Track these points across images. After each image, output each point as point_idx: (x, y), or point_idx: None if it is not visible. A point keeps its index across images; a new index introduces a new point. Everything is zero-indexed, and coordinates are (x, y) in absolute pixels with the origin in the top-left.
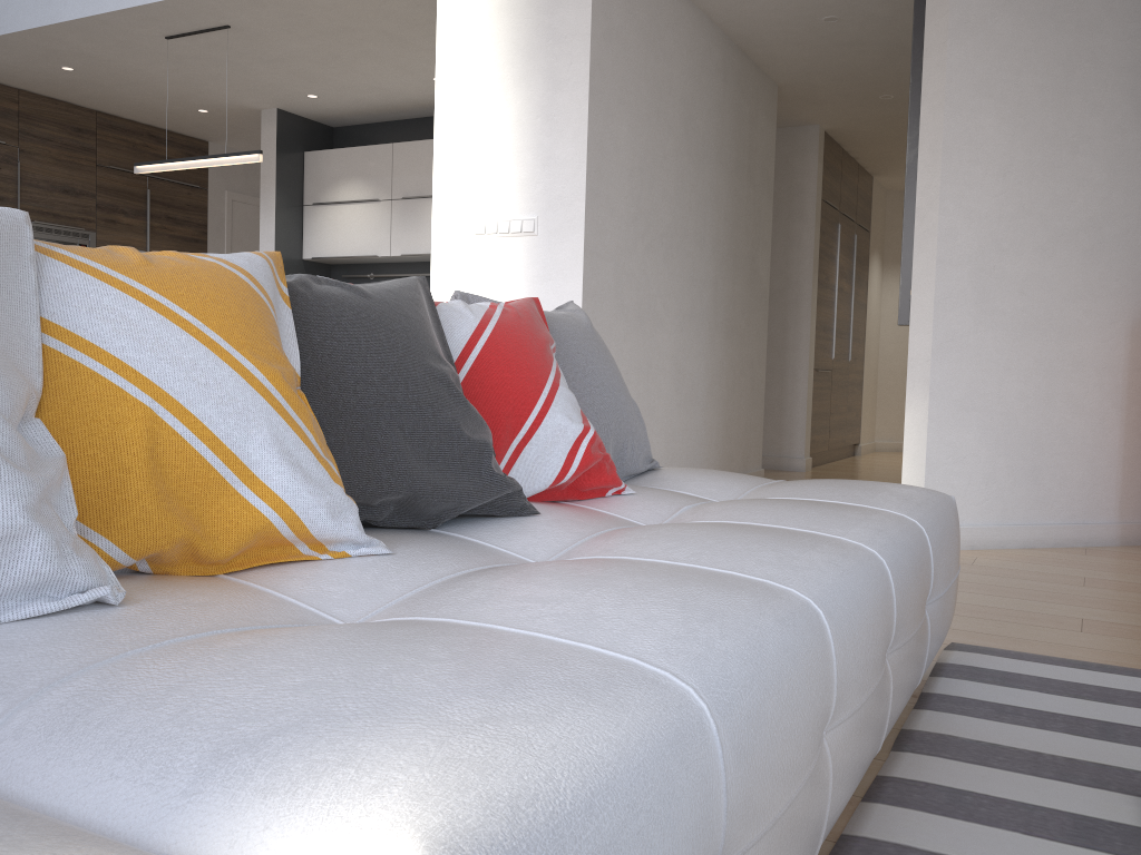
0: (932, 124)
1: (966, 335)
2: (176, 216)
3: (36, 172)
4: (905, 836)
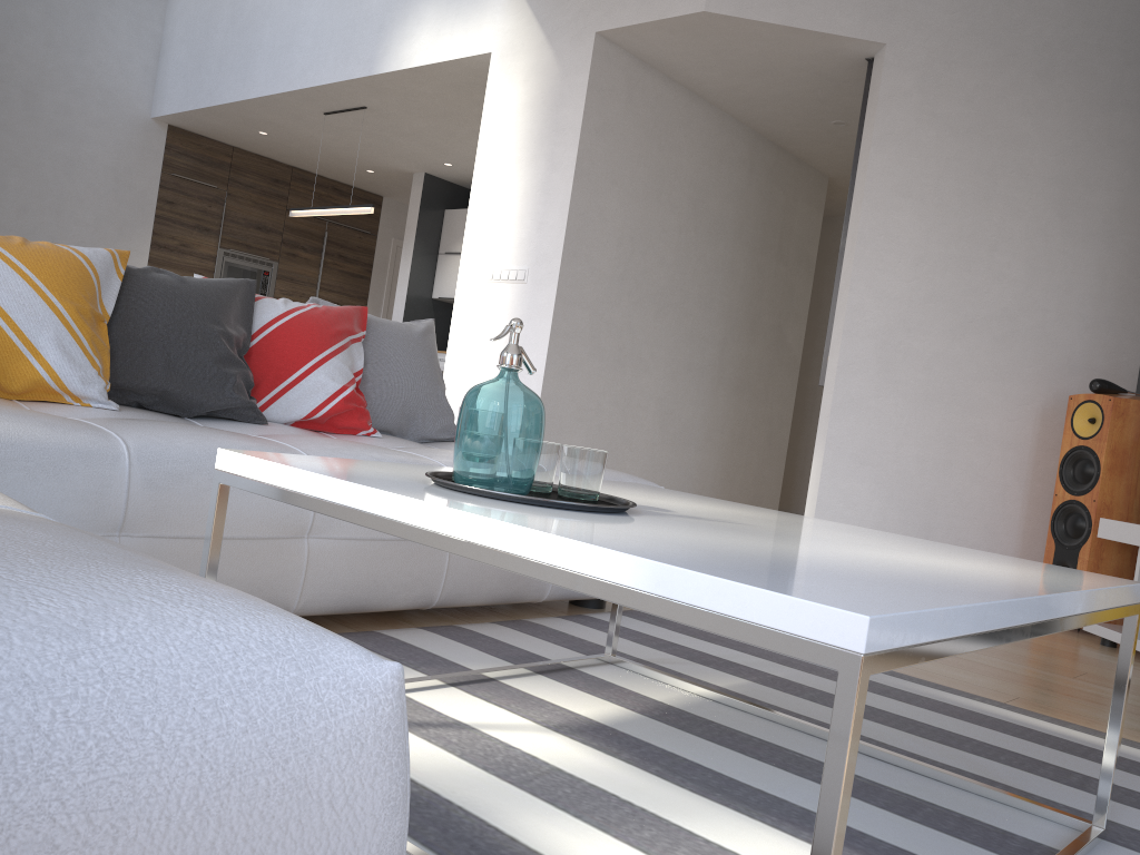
0: (855, 216)
1: (867, 399)
2: (347, 255)
3: (237, 211)
4: (404, 636)
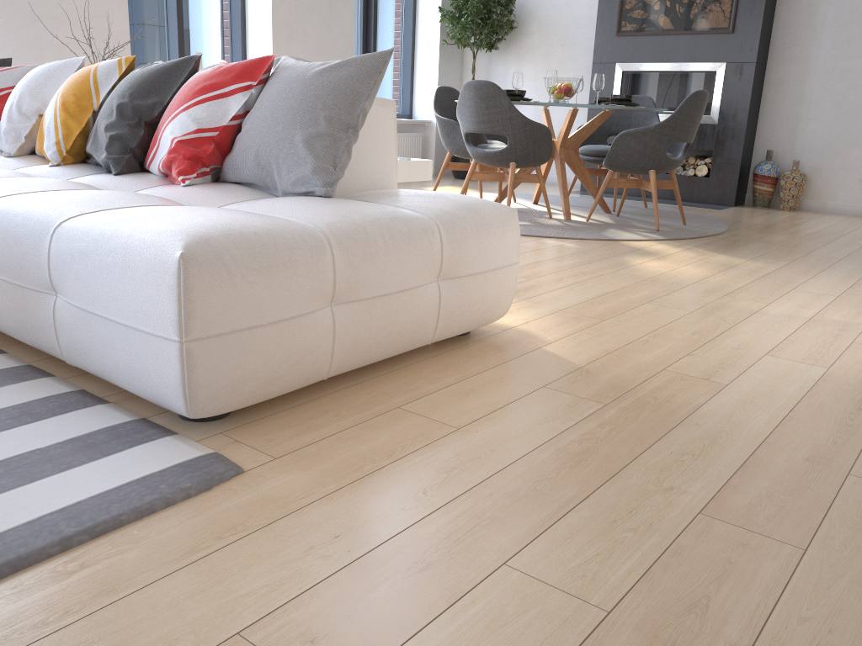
0: None
1: None
2: None
3: None
4: None
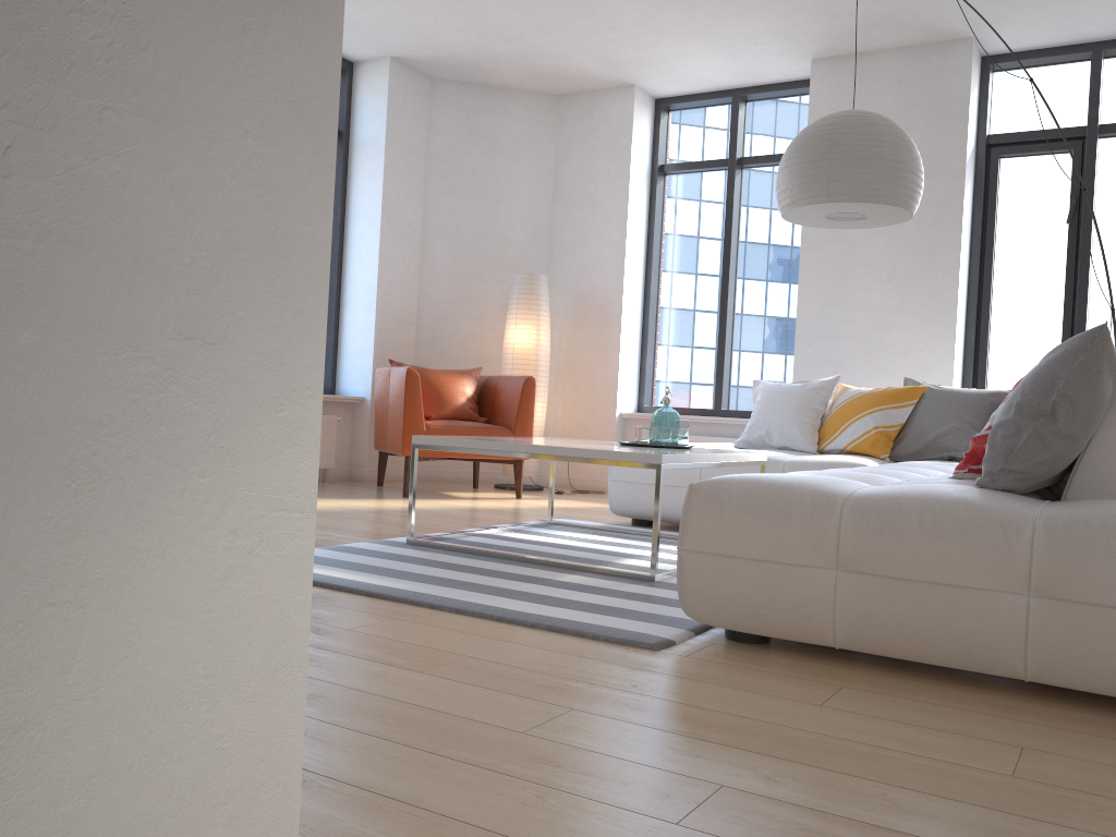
0: None
1: None
2: None
3: None
4: None
